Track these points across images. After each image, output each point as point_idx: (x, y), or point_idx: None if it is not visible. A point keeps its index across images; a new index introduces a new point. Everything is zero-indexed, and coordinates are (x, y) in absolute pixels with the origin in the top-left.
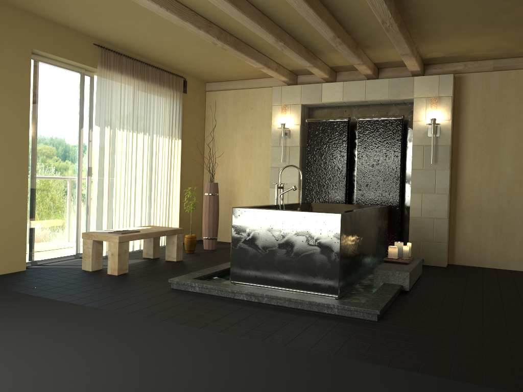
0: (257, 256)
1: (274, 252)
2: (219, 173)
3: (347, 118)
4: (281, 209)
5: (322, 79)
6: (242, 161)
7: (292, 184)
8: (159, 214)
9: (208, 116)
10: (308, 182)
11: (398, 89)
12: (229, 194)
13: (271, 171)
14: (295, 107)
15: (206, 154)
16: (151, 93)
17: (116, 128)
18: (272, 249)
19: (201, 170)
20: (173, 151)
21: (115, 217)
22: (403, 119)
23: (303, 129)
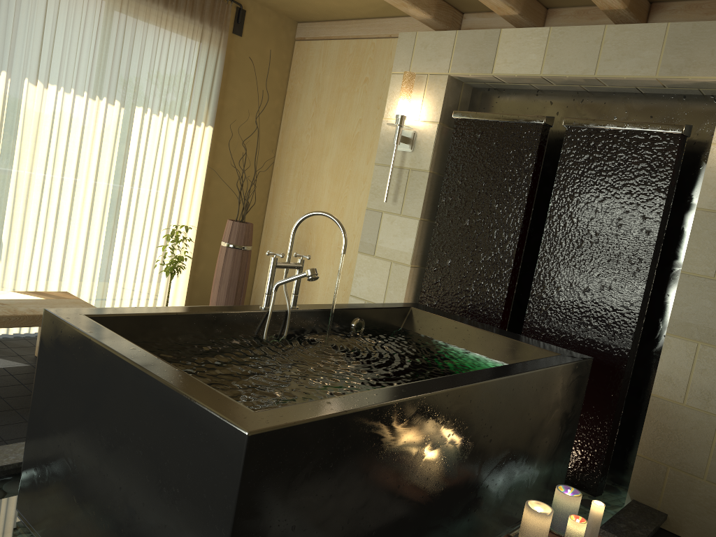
0: (63, 471)
1: (91, 480)
2: (292, 204)
3: (543, 117)
4: (142, 349)
5: (507, 20)
6: (332, 188)
7: (401, 254)
8: (136, 267)
9: (291, 90)
10: (433, 257)
11: (686, 52)
12: (301, 249)
13: (366, 218)
14: (435, 81)
15: (277, 164)
16: (140, 20)
17: (27, 78)
18: (89, 469)
19: (264, 194)
20: (190, 148)
21: (6, 261)
22: (685, 135)
23: (446, 135)
